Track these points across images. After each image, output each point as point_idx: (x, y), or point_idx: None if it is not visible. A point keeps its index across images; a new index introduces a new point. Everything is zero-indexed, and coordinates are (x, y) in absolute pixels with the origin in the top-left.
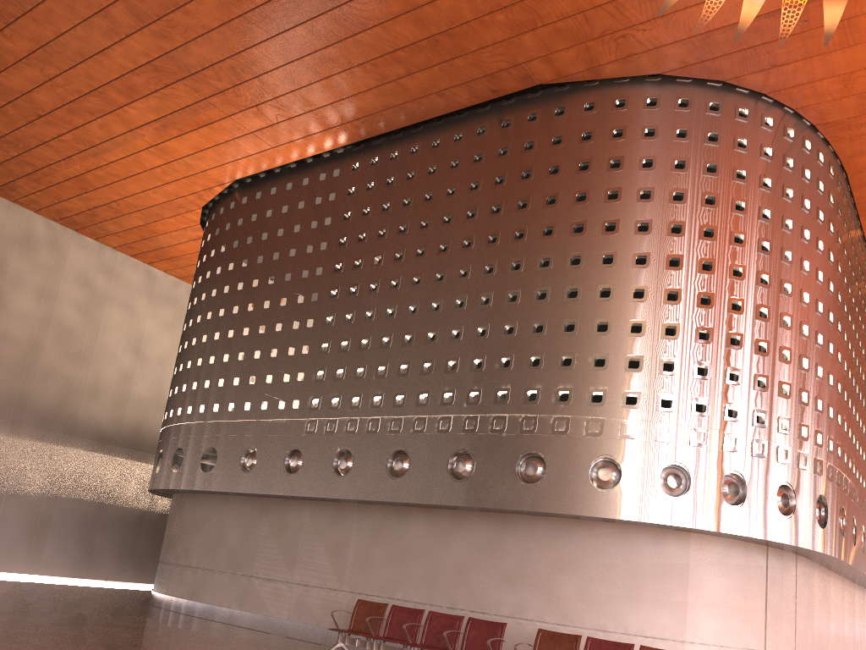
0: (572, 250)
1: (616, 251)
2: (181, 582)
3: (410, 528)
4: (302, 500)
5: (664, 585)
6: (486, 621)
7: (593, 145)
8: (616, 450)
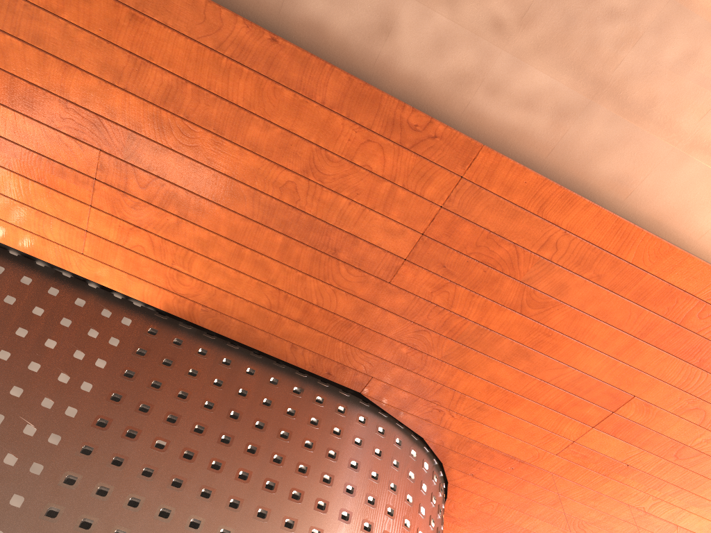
0: None
1: None
2: None
3: None
4: None
5: None
6: None
7: (381, 462)
8: None
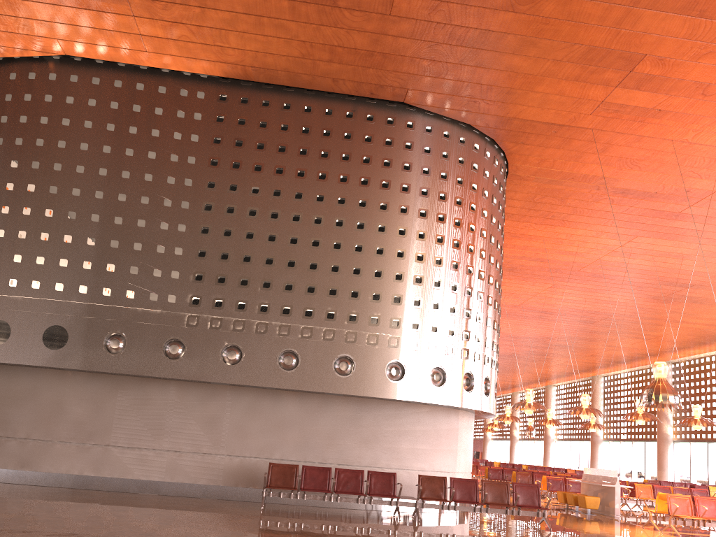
0: (420, 228)
1: (444, 235)
2: (0, 453)
3: (284, 406)
4: (166, 380)
5: (449, 441)
6: (381, 472)
7: (431, 158)
8: (444, 363)
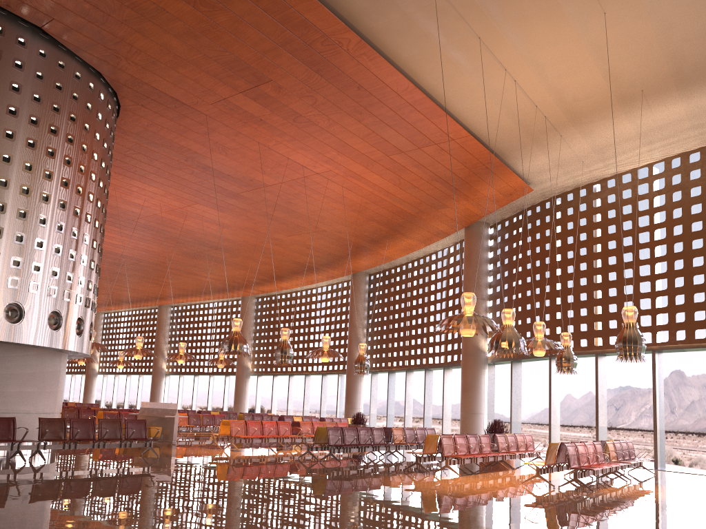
0: (47, 167)
1: (70, 179)
2: None
3: None
4: None
5: (53, 383)
6: None
7: (62, 96)
8: (61, 307)
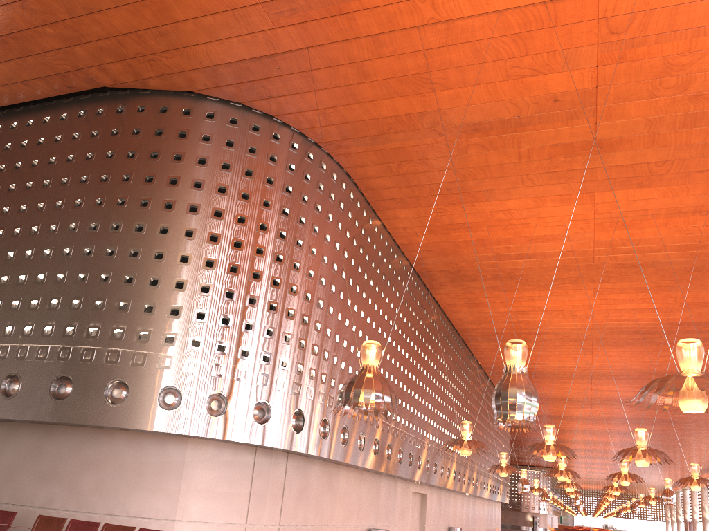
0: (115, 219)
1: (147, 222)
2: None
3: None
4: None
5: (162, 477)
6: (3, 511)
7: (140, 139)
8: (127, 374)
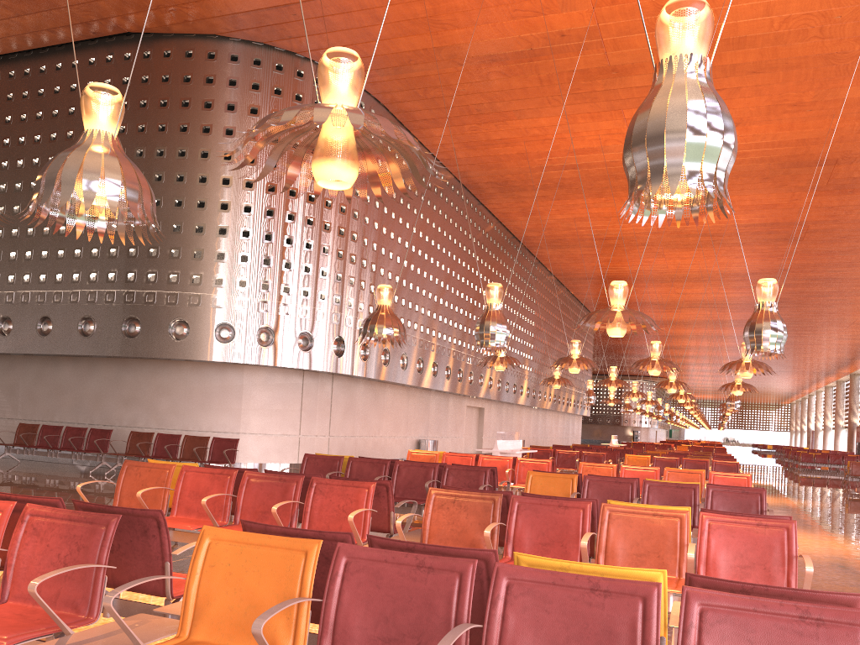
0: (156, 170)
1: (186, 172)
2: None
3: (62, 372)
4: None
5: (225, 399)
6: (101, 429)
7: (170, 86)
8: (186, 314)
